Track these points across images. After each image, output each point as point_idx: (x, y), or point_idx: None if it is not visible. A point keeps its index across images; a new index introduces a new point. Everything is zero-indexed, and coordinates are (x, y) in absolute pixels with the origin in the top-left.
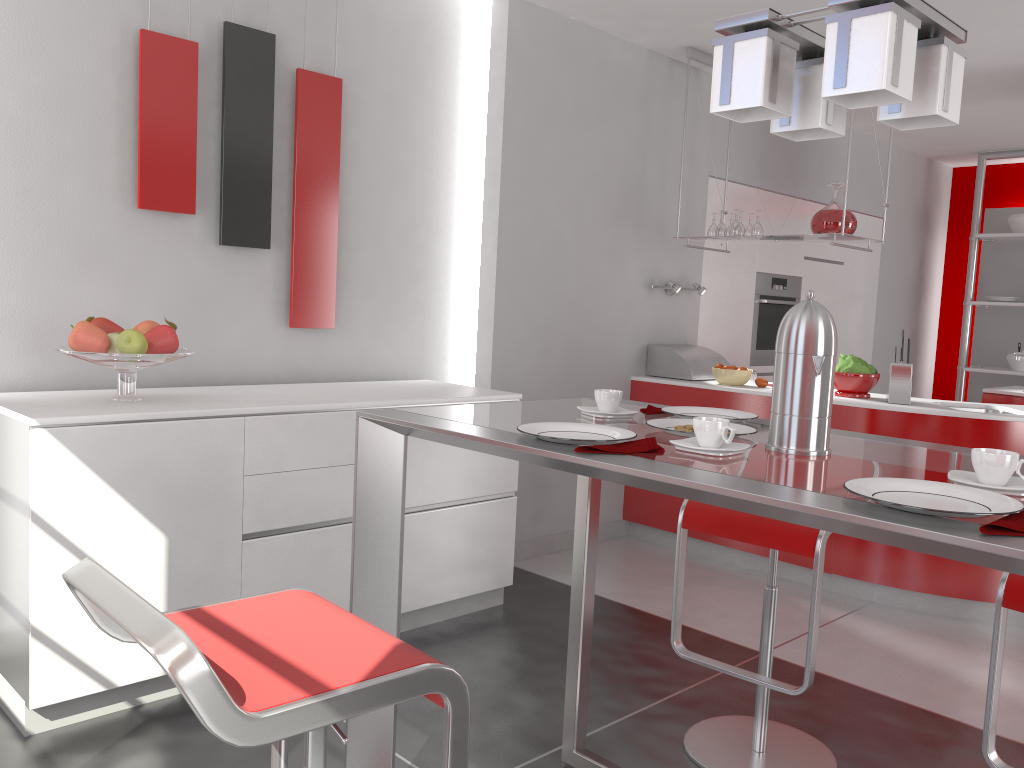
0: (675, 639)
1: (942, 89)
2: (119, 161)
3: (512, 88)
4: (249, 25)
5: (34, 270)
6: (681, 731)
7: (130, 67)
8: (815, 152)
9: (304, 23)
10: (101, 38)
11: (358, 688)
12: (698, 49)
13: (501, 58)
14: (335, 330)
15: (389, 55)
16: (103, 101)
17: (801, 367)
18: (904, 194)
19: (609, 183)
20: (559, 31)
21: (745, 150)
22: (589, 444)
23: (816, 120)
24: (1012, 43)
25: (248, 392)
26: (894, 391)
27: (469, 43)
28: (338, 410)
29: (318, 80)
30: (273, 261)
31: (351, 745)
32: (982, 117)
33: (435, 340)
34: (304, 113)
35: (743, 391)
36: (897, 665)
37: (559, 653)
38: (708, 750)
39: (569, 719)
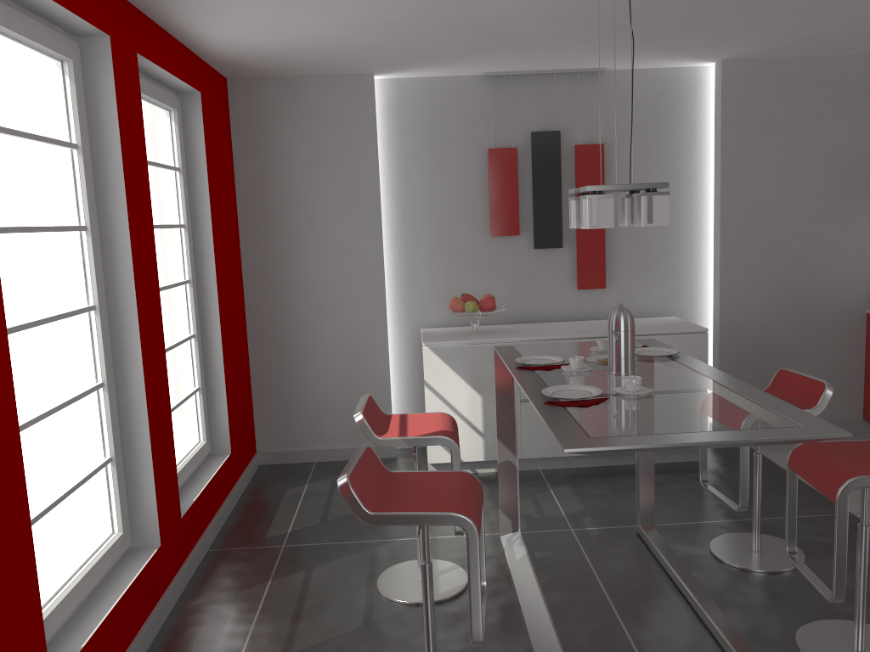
0: (701, 476)
1: (645, 215)
2: (482, 214)
3: (727, 120)
4: (547, 128)
5: (446, 271)
6: (723, 534)
7: (485, 167)
8: None
9: (580, 117)
10: (471, 157)
11: (413, 437)
12: None
13: (719, 102)
14: (609, 288)
15: (639, 119)
16: (473, 187)
17: (610, 336)
18: None
19: (831, 166)
20: (771, 69)
21: None
22: (533, 365)
23: (625, 222)
24: None
25: (541, 327)
26: None
27: (703, 93)
28: (572, 338)
29: (587, 148)
30: (567, 253)
31: (500, 486)
32: None
33: (684, 290)
34: (579, 169)
35: None
36: None
37: (703, 489)
38: (723, 543)
39: (636, 508)
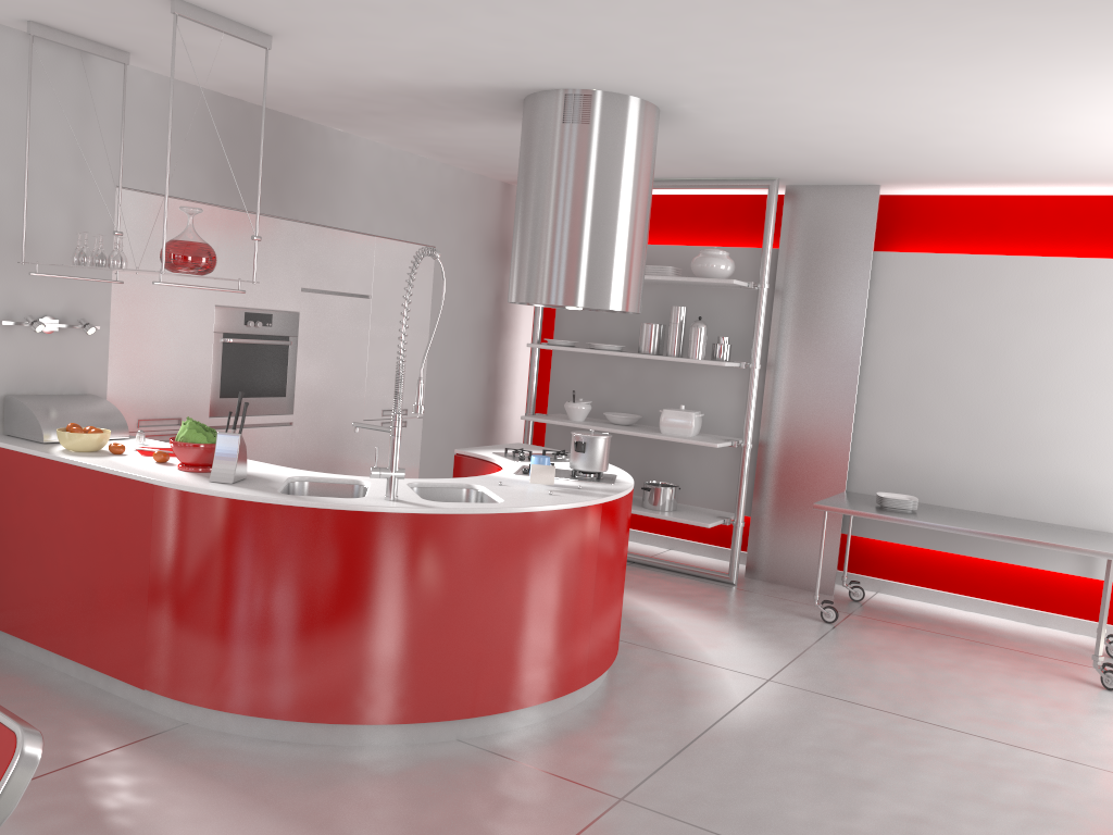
0: None
1: None
2: None
3: None
4: None
5: None
6: None
7: None
8: (314, 167)
9: None
10: None
11: None
12: (48, 25)
13: None
14: None
15: None
16: None
17: None
18: (468, 221)
19: None
20: None
21: (185, 158)
22: None
23: None
24: (408, 58)
25: None
26: (218, 467)
27: None
28: None
29: None
30: None
31: None
32: (496, 142)
33: None
34: None
35: (70, 461)
36: (81, 828)
37: None
38: None
39: None
